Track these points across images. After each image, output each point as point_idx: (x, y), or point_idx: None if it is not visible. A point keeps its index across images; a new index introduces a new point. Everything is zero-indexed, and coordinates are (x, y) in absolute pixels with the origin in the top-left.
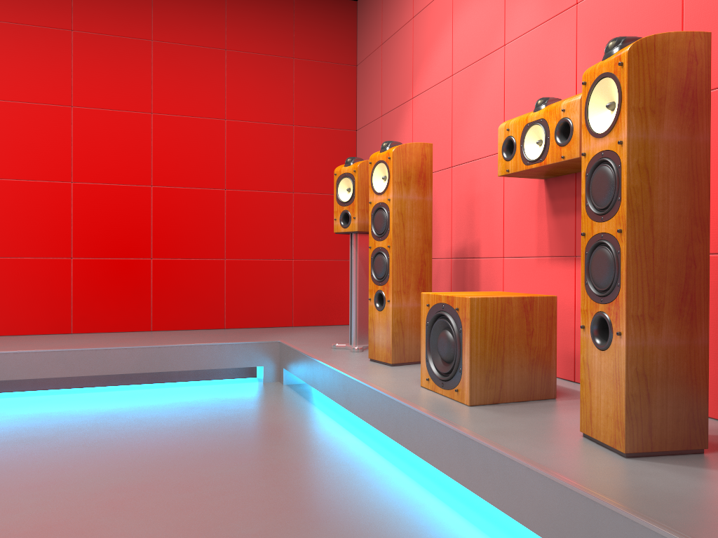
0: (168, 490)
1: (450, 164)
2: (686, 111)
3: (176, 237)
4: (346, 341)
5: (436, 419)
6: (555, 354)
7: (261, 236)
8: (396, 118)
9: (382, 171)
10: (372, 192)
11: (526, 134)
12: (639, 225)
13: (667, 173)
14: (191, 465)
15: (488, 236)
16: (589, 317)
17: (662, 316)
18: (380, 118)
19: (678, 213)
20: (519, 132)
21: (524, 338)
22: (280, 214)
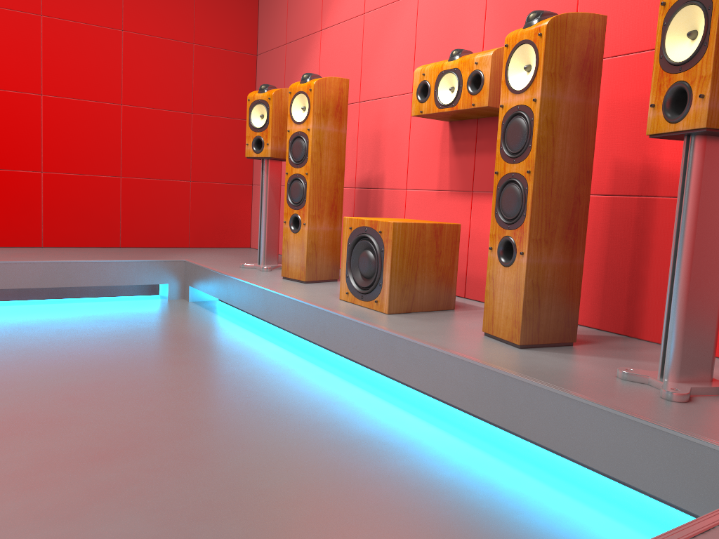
0: (120, 387)
1: (358, 100)
2: (584, 79)
3: (69, 151)
4: (250, 262)
5: (365, 323)
6: (456, 272)
7: (159, 156)
8: (302, 47)
9: (302, 101)
10: (291, 121)
11: (441, 81)
12: (543, 168)
13: (566, 128)
14: (131, 368)
15: (392, 169)
16: (497, 240)
17: (553, 241)
18: (284, 45)
19: (571, 160)
20: (434, 77)
21: (434, 259)
22: (178, 134)
